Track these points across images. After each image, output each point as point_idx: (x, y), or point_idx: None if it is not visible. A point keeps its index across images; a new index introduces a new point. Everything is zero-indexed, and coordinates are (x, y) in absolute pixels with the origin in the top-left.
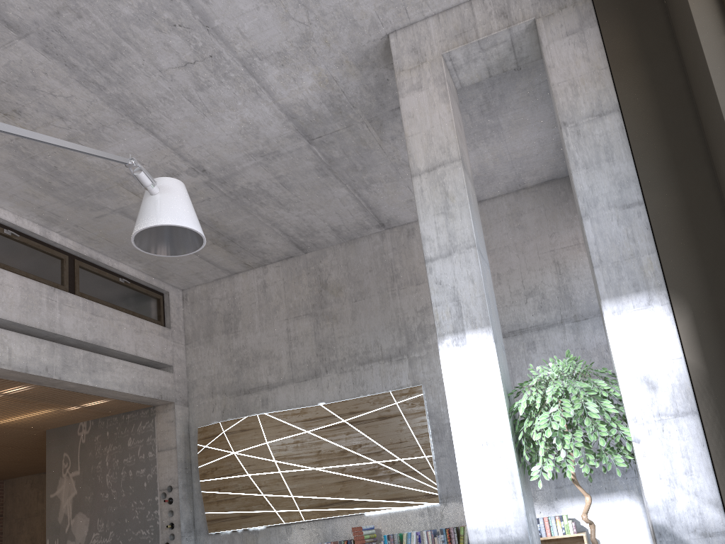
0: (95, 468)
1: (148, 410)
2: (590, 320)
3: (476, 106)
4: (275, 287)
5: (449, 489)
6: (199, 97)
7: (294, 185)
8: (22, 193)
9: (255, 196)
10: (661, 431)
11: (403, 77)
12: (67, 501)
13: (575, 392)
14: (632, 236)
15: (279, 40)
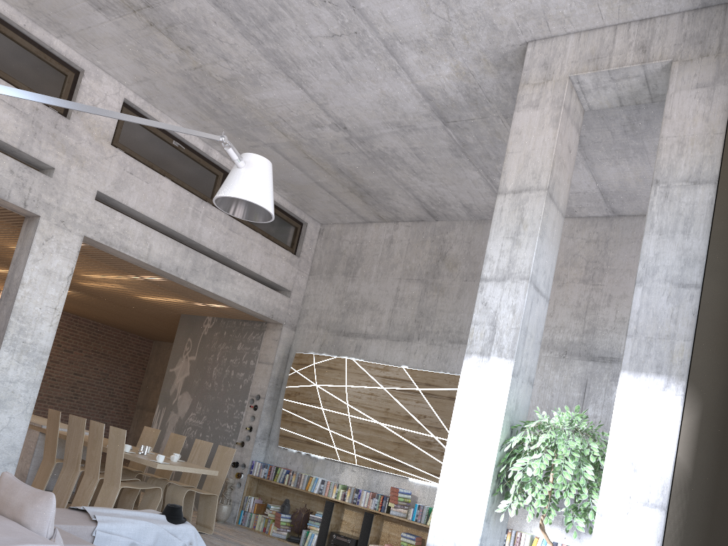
0: (208, 359)
1: (261, 324)
2: None
3: (619, 125)
4: (400, 245)
5: None
6: (343, 65)
7: (428, 159)
8: (192, 113)
9: (390, 160)
10: (625, 513)
11: (525, 91)
12: (180, 378)
13: (562, 448)
14: (675, 318)
15: (419, 30)
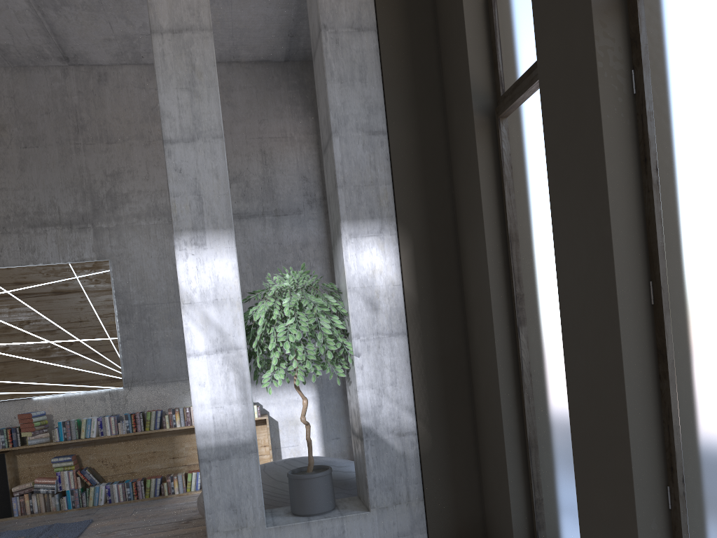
0: None
1: None
2: (290, 217)
3: None
4: None
5: (135, 374)
6: None
7: None
8: None
9: None
10: (377, 348)
11: None
12: None
13: (311, 306)
14: (374, 164)
15: None
